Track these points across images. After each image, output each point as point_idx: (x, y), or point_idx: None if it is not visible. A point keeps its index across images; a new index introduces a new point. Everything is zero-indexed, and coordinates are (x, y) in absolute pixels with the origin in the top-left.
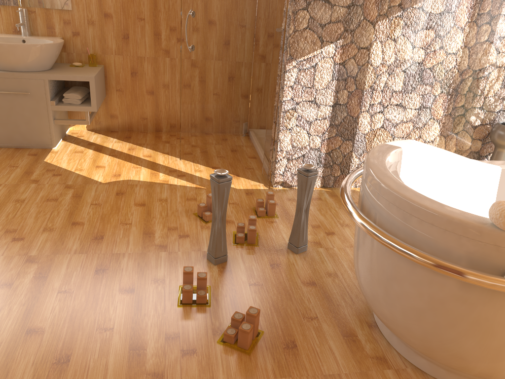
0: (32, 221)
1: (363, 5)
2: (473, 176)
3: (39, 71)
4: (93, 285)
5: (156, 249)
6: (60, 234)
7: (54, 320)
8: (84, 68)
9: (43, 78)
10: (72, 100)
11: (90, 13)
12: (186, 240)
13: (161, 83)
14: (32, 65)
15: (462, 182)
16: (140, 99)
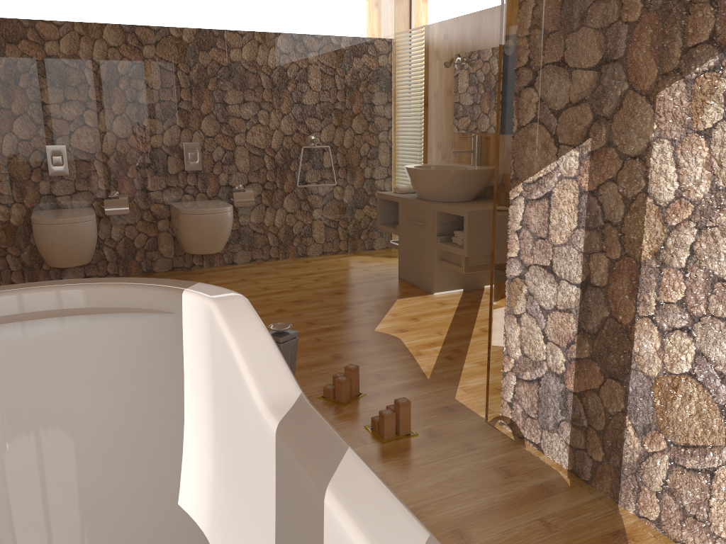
0: None
1: (613, 58)
2: (249, 421)
3: (442, 202)
4: None
5: None
6: None
7: None
8: None
9: (434, 209)
10: (457, 239)
11: None
12: None
13: None
14: (435, 194)
15: (242, 424)
16: None
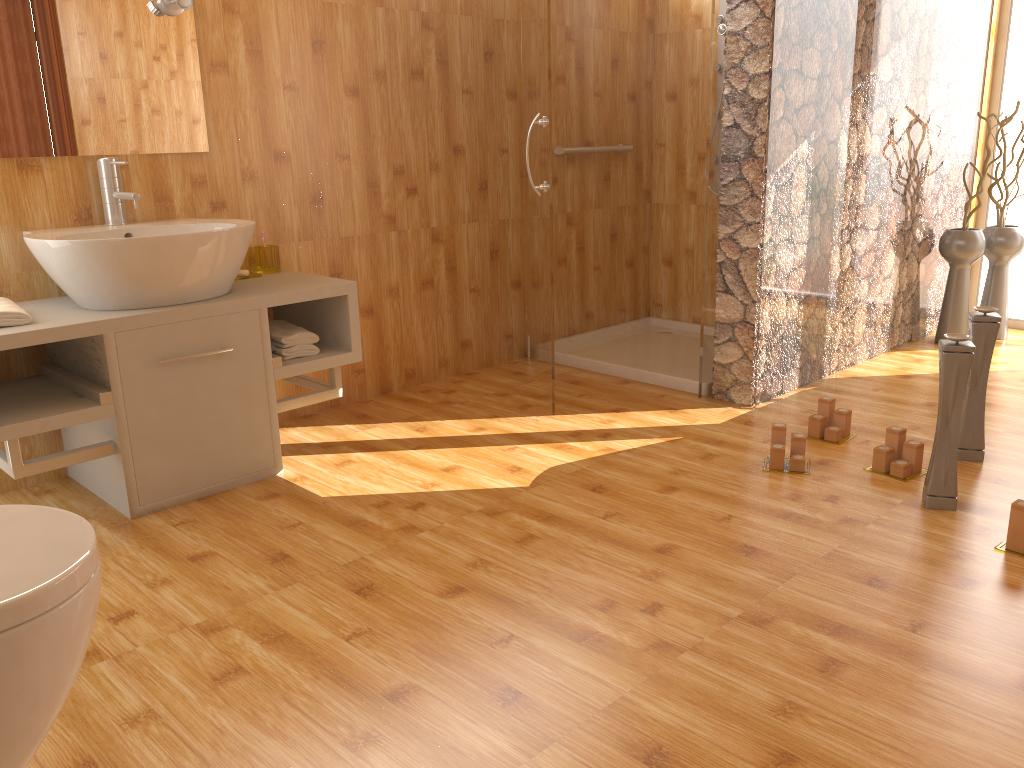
0: (592, 577)
1: (836, 74)
2: None
3: (229, 295)
4: (919, 600)
5: (850, 527)
6: (689, 571)
7: (1008, 660)
8: (278, 277)
9: (258, 306)
10: (303, 348)
11: (245, 154)
12: (849, 501)
13: (384, 286)
14: (221, 281)
15: None
16: None
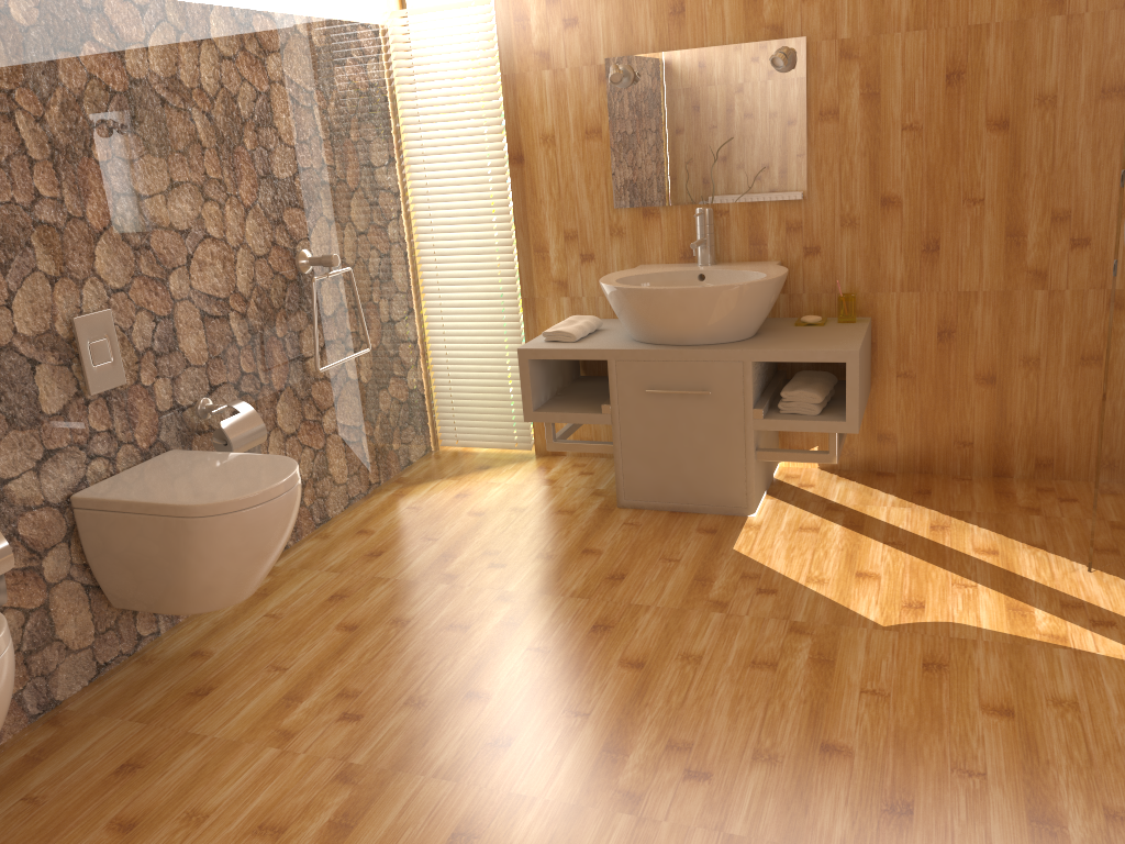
0: (723, 723)
1: None
2: None
3: (733, 343)
4: None
5: None
6: (797, 778)
7: None
8: (829, 329)
9: (742, 359)
10: (801, 405)
11: (847, 200)
12: None
13: (1016, 354)
14: (719, 330)
15: None
16: (958, 397)
